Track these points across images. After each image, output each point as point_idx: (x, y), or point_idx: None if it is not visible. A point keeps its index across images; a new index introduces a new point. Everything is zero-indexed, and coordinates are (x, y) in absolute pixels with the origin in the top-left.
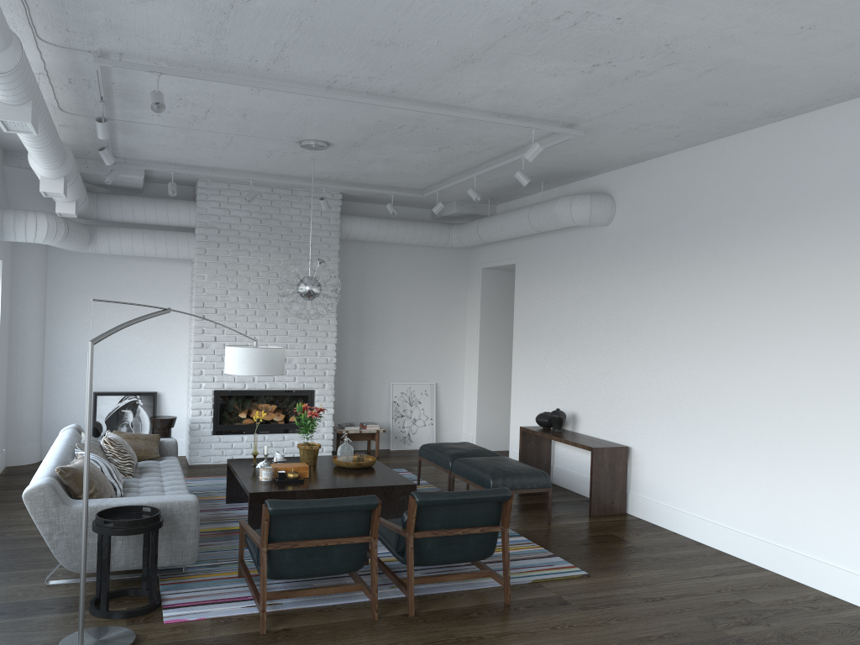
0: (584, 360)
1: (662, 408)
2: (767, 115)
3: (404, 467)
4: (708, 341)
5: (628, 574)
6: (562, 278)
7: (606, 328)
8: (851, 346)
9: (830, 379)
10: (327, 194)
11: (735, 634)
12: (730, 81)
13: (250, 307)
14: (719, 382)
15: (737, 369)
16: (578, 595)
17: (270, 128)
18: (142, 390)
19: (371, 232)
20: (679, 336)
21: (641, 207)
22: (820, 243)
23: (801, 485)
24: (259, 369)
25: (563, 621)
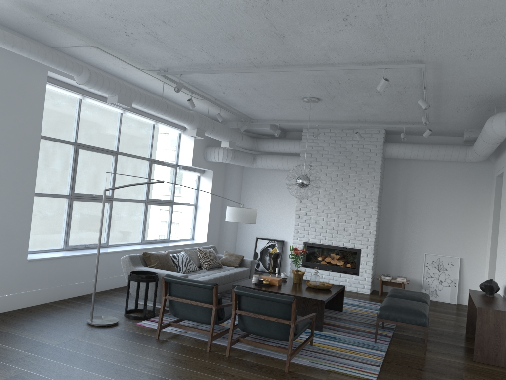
0: None
1: None
2: None
3: None
4: None
5: None
6: None
7: None
8: None
9: None
10: (375, 130)
11: None
12: (456, 4)
13: (325, 197)
14: None
15: None
16: None
17: (277, 94)
18: (278, 239)
19: (406, 153)
20: None
21: None
22: None
23: None
24: (234, 218)
25: None
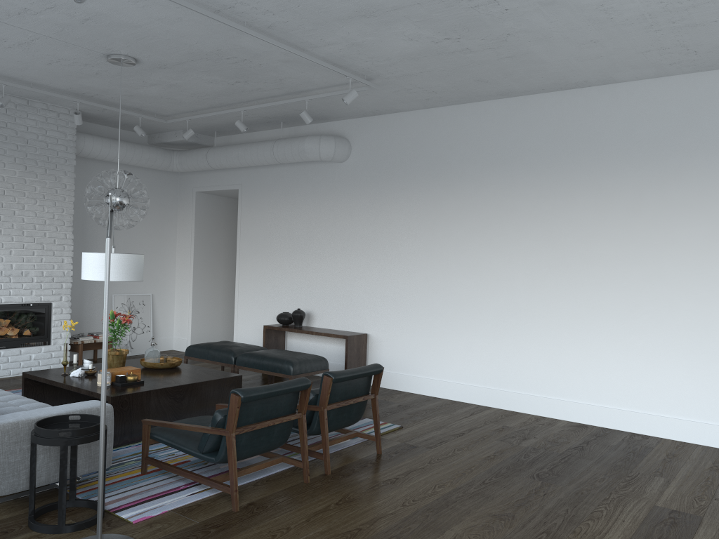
0: (319, 269)
1: (398, 302)
2: (499, 93)
3: None
4: (440, 252)
5: (423, 422)
6: (294, 203)
7: (342, 243)
8: (554, 253)
9: (539, 275)
10: (64, 109)
11: (527, 445)
12: (509, 67)
13: None
14: (450, 281)
15: (466, 271)
16: (414, 440)
17: (95, 37)
18: None
19: (103, 151)
20: (414, 248)
21: (377, 150)
22: (531, 185)
23: (517, 347)
24: (130, 274)
25: (429, 458)
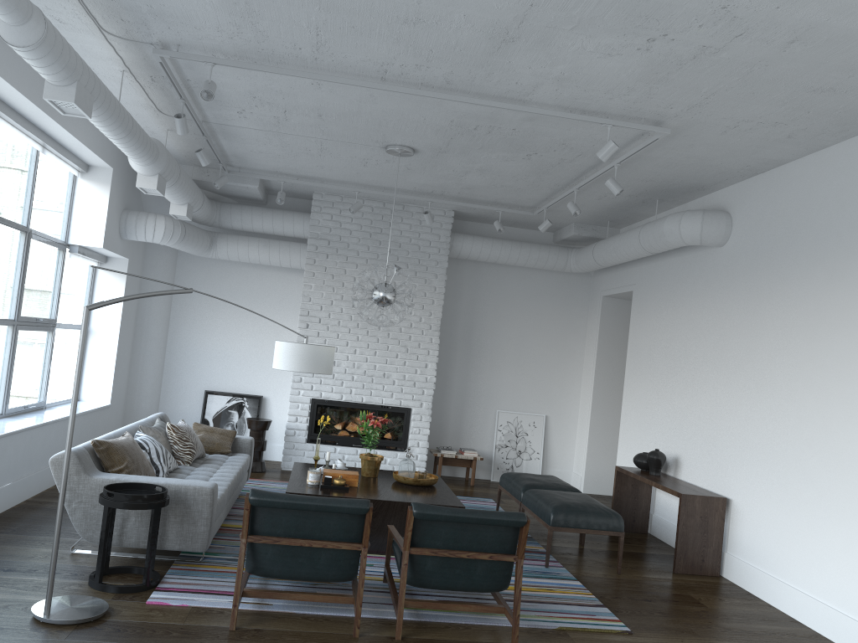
0: (690, 397)
1: (765, 455)
2: None
3: (494, 498)
4: (819, 378)
5: (681, 640)
6: (675, 305)
7: (714, 362)
8: None
9: None
10: (439, 211)
11: None
12: (824, 57)
13: (353, 319)
14: (828, 427)
15: (850, 413)
16: None
17: (350, 131)
18: (249, 393)
19: (483, 251)
20: (788, 371)
21: (757, 224)
22: None
23: None
24: (302, 365)
25: None
